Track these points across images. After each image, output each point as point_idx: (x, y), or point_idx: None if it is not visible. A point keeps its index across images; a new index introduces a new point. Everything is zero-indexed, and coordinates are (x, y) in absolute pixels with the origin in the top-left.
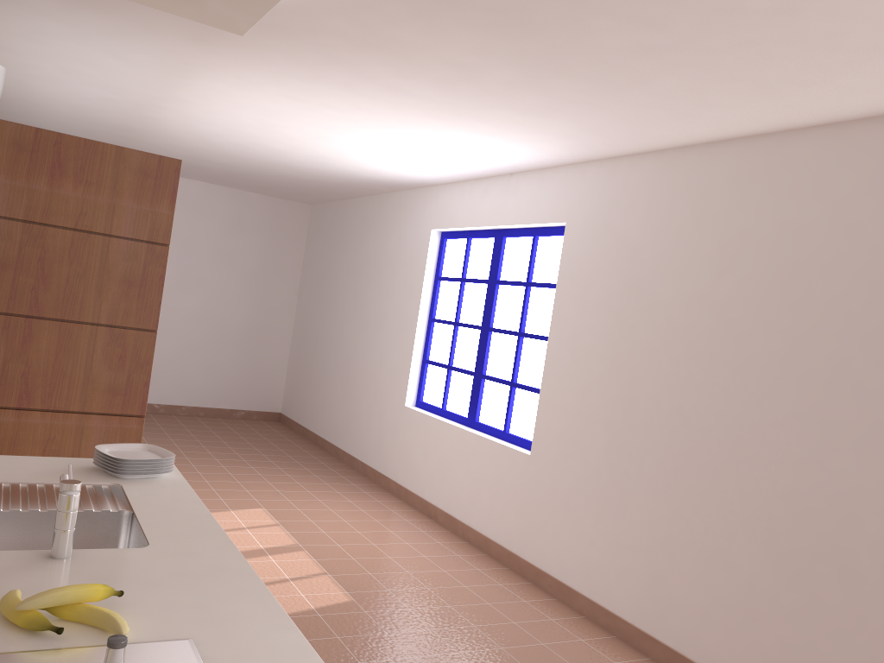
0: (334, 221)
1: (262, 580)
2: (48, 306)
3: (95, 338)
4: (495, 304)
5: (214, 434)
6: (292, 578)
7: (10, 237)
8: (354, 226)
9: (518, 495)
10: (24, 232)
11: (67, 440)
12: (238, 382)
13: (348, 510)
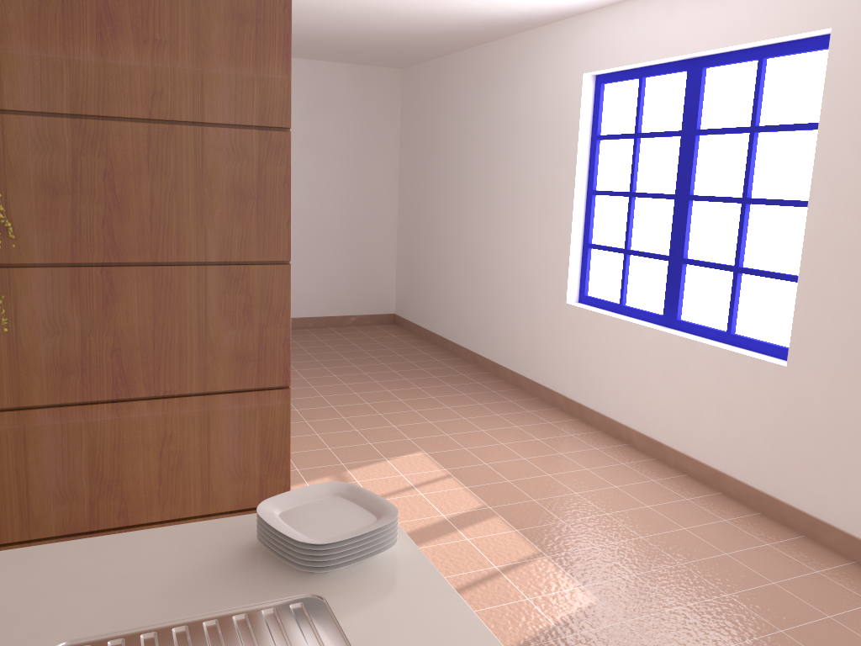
0: (436, 84)
1: (467, 577)
2: (131, 244)
3: (205, 285)
4: (695, 163)
5: (332, 350)
6: (503, 569)
7: (56, 145)
8: (464, 86)
9: (768, 419)
10: (75, 134)
11: (190, 435)
12: (345, 285)
13: (521, 442)
